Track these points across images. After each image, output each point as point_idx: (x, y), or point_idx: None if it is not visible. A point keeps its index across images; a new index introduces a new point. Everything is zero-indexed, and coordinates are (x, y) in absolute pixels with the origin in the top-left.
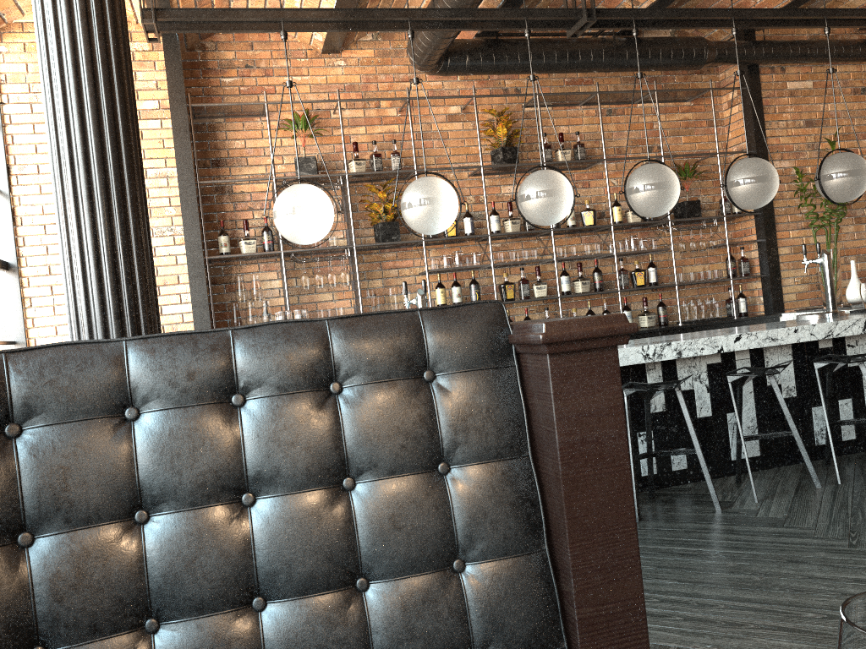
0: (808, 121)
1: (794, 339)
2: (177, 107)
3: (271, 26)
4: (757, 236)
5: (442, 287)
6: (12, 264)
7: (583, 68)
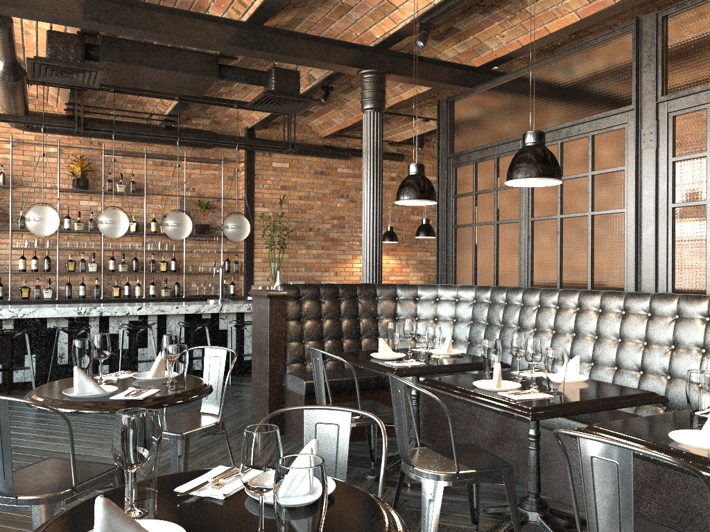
0: (284, 186)
1: (176, 312)
2: None
3: None
4: (244, 249)
5: (23, 259)
6: None
7: (130, 139)
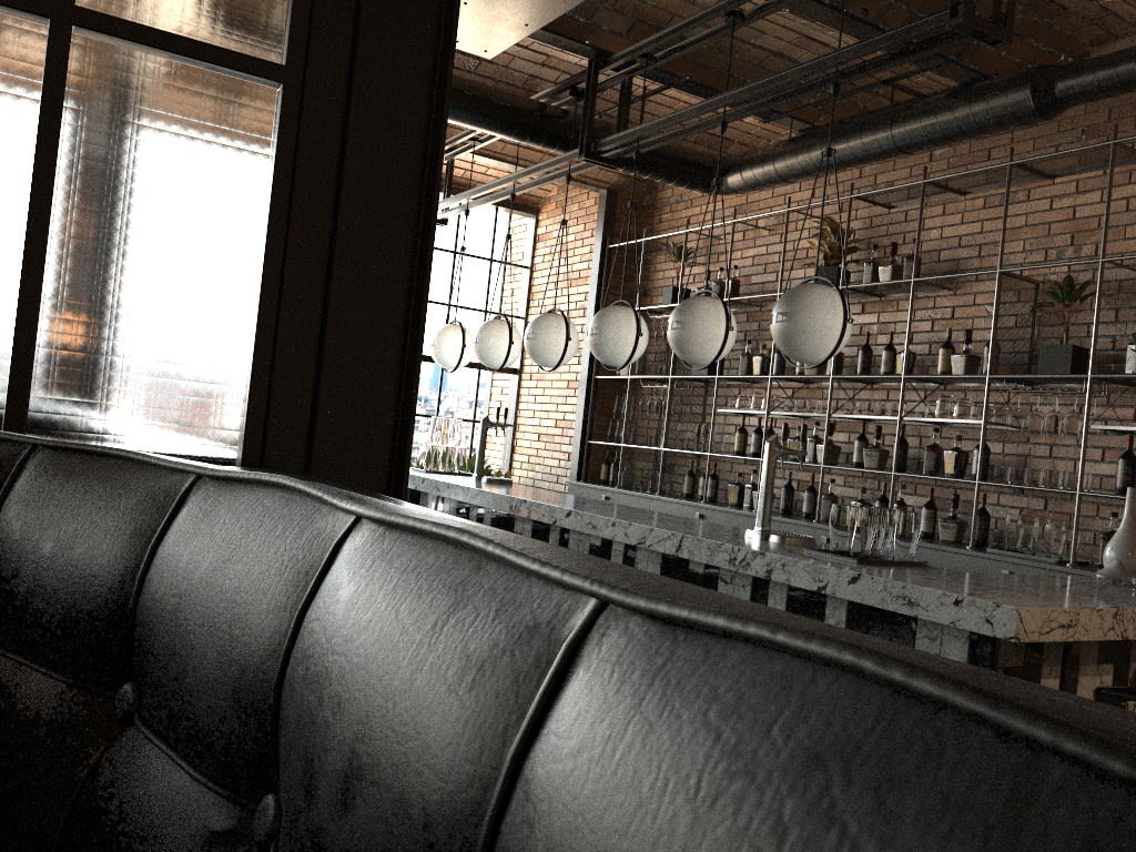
0: None
1: (610, 534)
2: (596, 250)
3: (474, 204)
4: None
5: (738, 432)
6: (517, 370)
7: (861, 157)
